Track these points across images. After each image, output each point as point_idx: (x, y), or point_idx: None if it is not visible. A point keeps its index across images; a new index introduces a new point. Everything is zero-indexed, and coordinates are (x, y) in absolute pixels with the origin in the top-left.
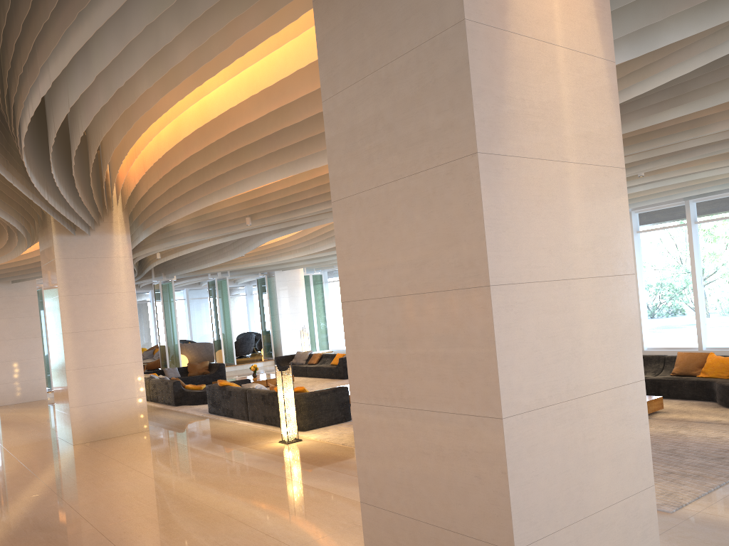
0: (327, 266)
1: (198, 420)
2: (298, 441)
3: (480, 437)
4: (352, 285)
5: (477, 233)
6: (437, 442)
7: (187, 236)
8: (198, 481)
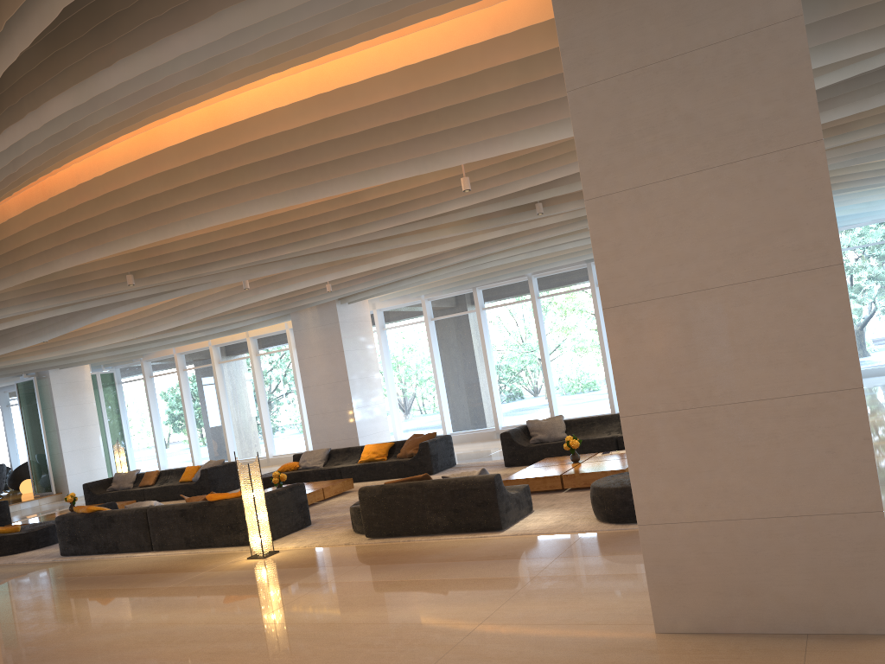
0: (123, 360)
1: (59, 565)
2: (275, 553)
3: (832, 412)
4: (622, 288)
5: (824, 215)
6: (768, 430)
7: (11, 305)
8: (207, 610)
